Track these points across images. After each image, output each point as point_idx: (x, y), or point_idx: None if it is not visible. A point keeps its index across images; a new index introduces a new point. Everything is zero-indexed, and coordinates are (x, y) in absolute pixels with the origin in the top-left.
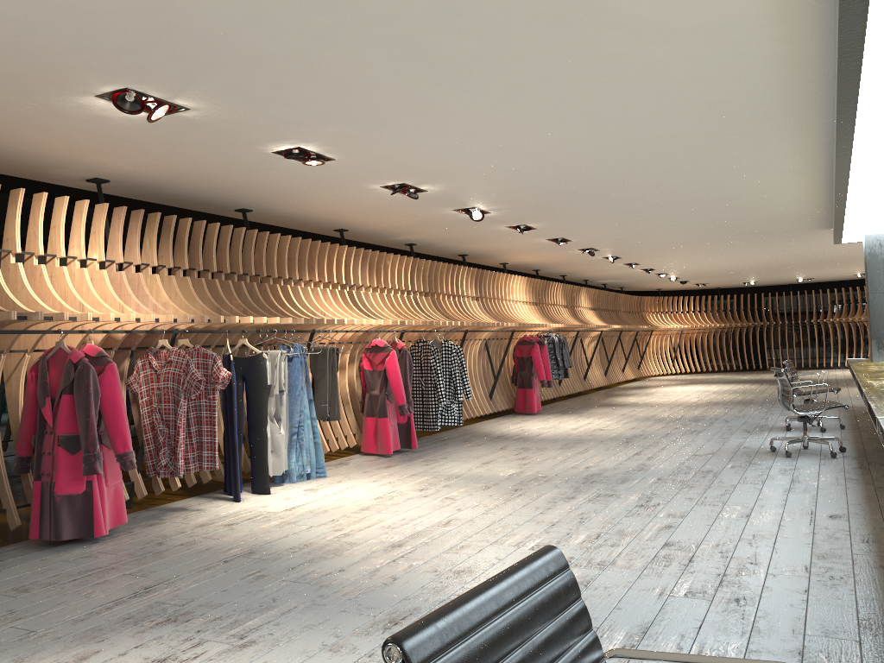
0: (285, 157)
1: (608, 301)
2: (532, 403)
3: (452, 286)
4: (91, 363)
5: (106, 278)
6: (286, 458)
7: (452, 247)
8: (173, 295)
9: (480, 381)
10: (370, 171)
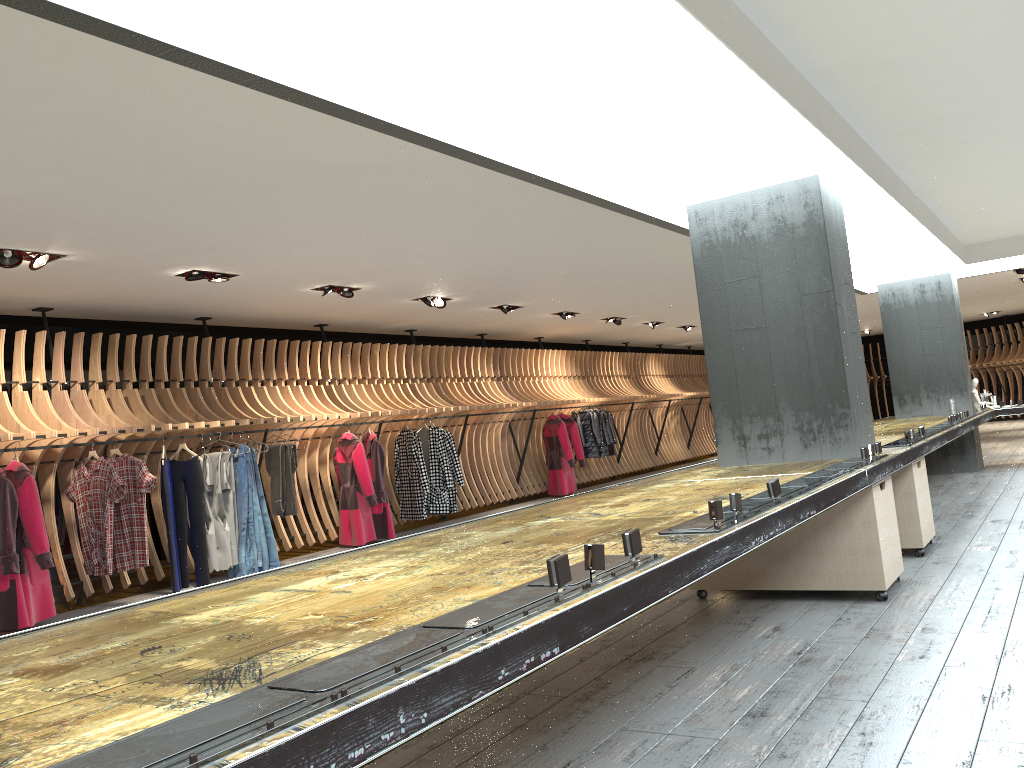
0: (185, 279)
1: (691, 365)
2: (562, 485)
3: (463, 368)
4: (16, 476)
5: (47, 398)
6: (235, 553)
7: (459, 328)
8: (120, 407)
9: (506, 464)
10: (284, 279)
